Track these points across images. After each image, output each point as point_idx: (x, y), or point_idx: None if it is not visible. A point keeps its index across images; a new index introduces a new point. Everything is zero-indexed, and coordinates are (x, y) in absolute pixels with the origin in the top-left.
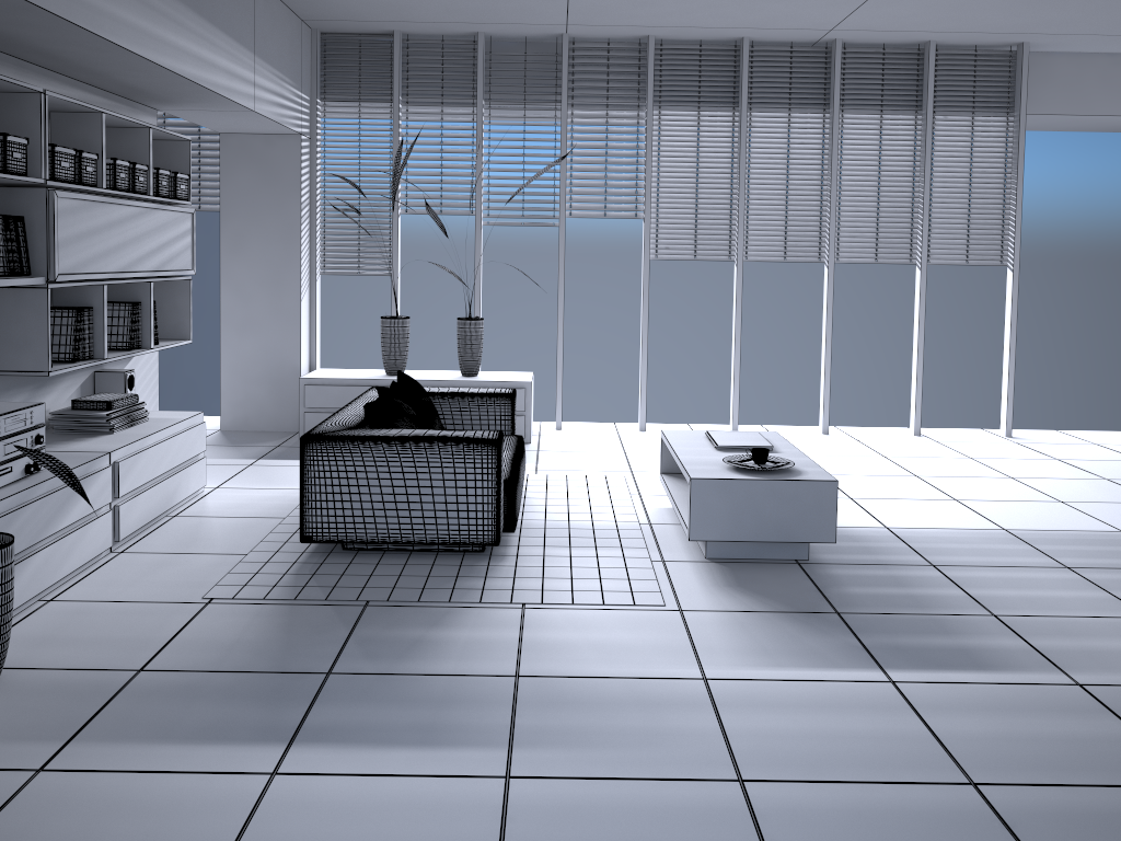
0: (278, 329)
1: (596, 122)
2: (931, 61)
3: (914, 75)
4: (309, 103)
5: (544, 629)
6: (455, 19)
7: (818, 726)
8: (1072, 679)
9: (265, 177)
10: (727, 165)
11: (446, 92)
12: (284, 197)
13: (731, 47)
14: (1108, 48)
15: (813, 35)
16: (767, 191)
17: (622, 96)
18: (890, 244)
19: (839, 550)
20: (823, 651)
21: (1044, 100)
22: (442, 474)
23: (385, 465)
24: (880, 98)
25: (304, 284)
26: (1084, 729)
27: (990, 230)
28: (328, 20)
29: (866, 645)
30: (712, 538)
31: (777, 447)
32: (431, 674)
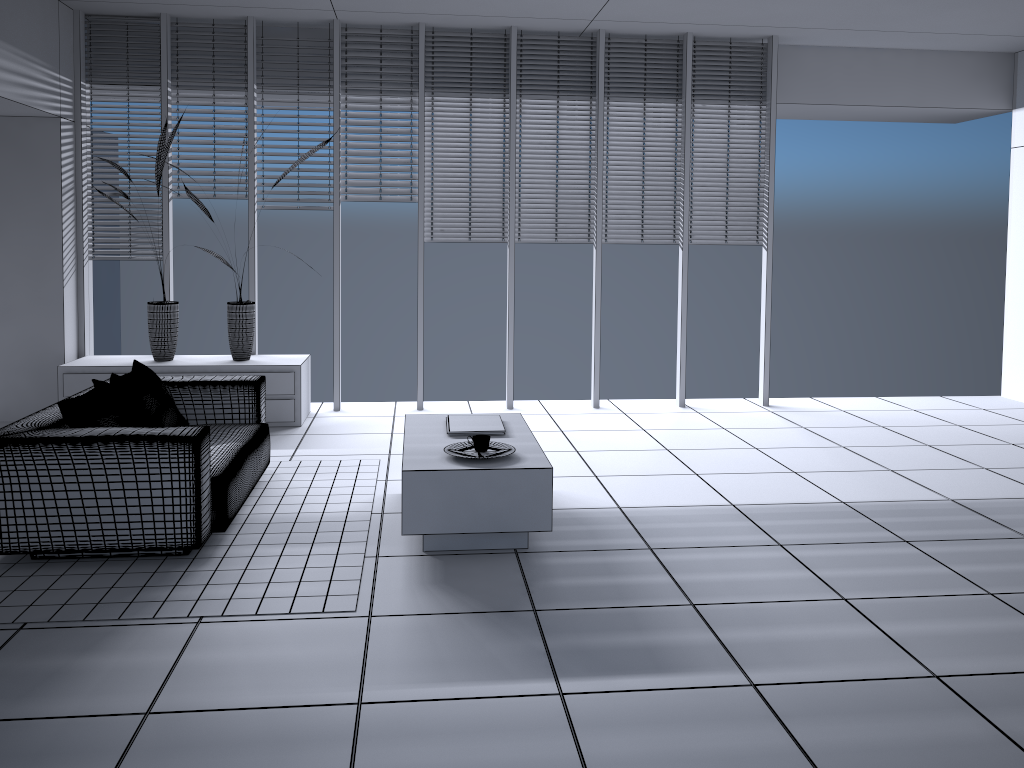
0: (40, 316)
1: (370, 107)
2: (688, 52)
3: (675, 65)
4: (72, 85)
5: (209, 648)
6: (219, 2)
7: (460, 759)
8: (748, 678)
9: (22, 161)
10: (499, 150)
11: (220, 76)
12: (43, 181)
13: (501, 36)
14: (850, 43)
15: (578, 25)
16: (538, 175)
17: (395, 82)
18: (655, 226)
19: (563, 535)
20: (502, 658)
21: (795, 90)
22: (135, 476)
23: (72, 468)
24: (643, 86)
25: (69, 270)
26: (742, 742)
27: (746, 212)
28: (87, 1)
29: (550, 649)
30: (425, 531)
31: (512, 431)
32: (48, 716)
